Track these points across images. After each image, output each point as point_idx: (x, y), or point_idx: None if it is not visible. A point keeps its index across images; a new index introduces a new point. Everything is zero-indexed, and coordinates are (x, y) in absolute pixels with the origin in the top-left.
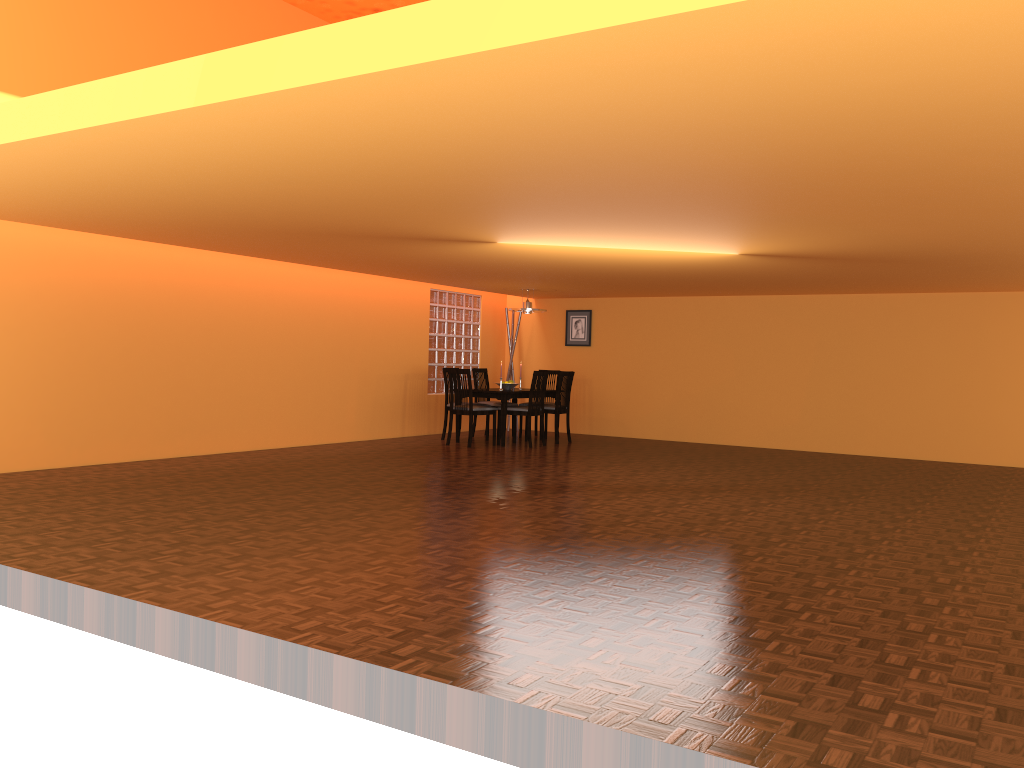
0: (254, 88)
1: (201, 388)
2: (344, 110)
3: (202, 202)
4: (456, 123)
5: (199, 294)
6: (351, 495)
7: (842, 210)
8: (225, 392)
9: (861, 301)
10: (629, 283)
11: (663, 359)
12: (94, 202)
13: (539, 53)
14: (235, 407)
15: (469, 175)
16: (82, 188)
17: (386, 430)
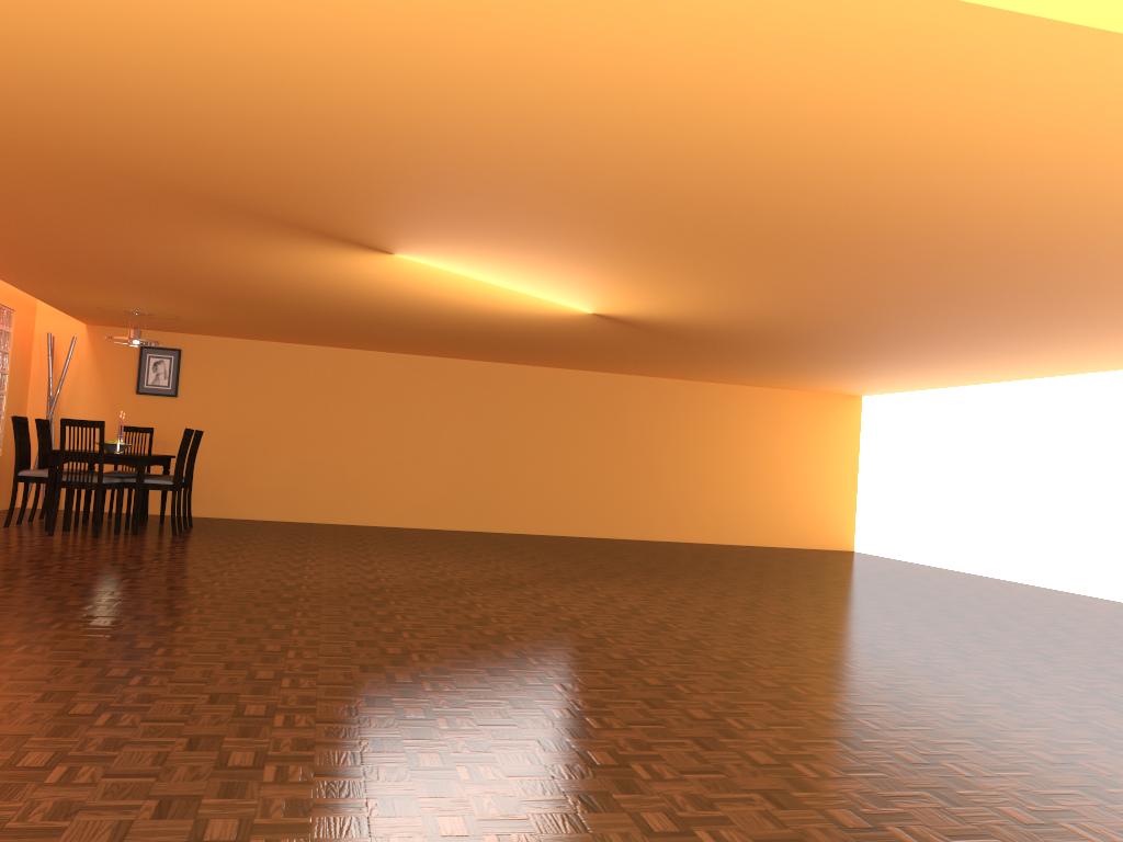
0: (1053, 9)
1: None
2: (1025, 76)
3: (210, 98)
4: (1027, 130)
5: None
6: (256, 623)
7: (863, 292)
8: None
9: (514, 372)
10: (320, 324)
11: (283, 420)
12: None
13: None
14: None
15: (760, 180)
16: None
17: None
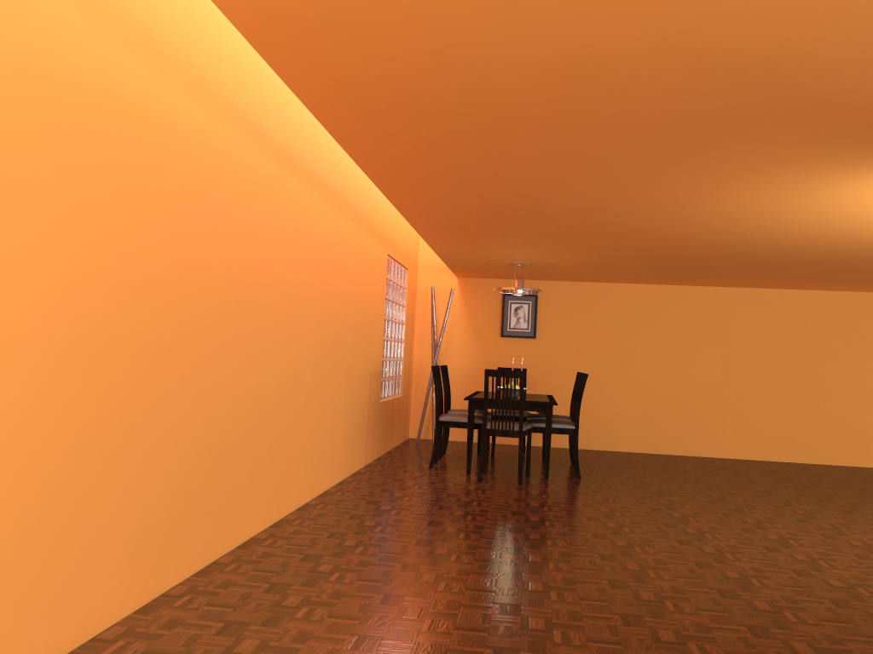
0: None
1: (227, 416)
2: None
3: None
4: None
5: (235, 221)
6: None
7: None
8: (250, 421)
9: (864, 300)
10: (702, 263)
11: (631, 356)
12: None
13: None
14: (257, 448)
15: None
16: None
17: (357, 458)
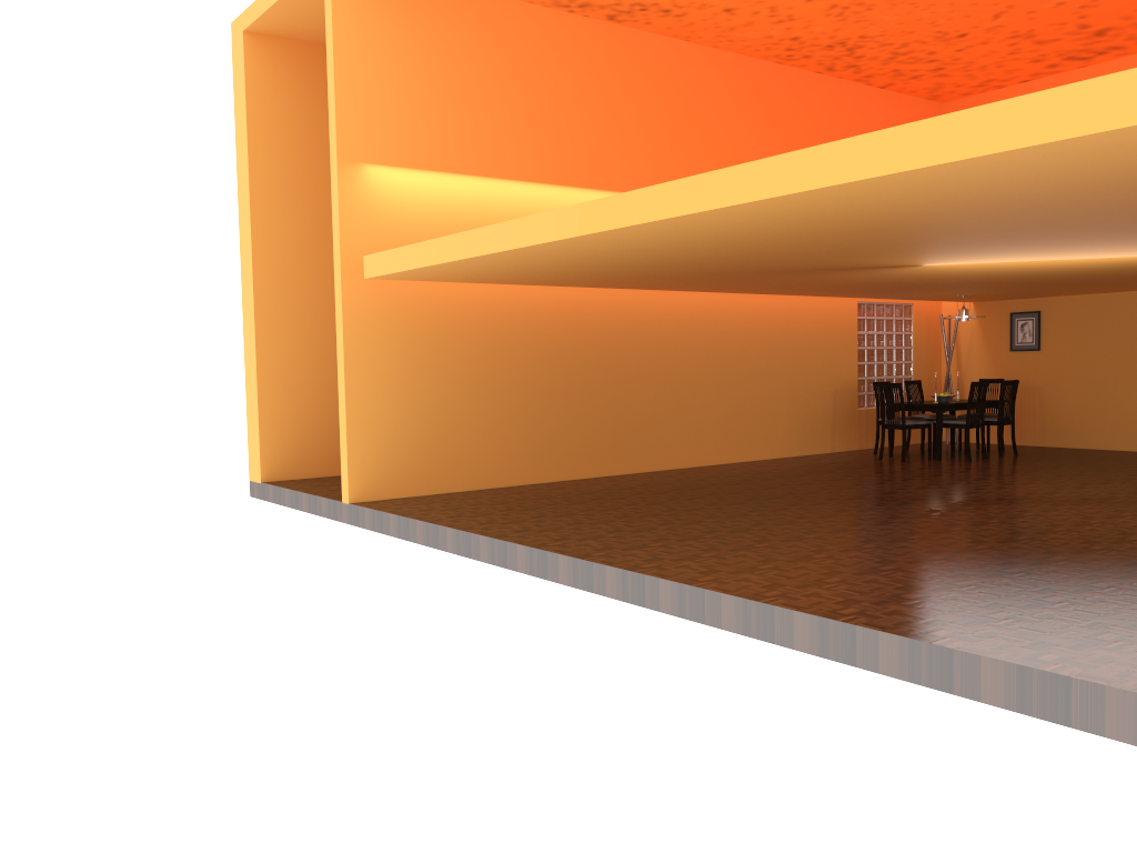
0: (720, 202)
1: (648, 412)
2: (785, 207)
3: (659, 262)
4: (874, 205)
5: (643, 328)
6: (790, 505)
7: None
8: (668, 415)
9: None
10: (1078, 283)
11: (1128, 361)
12: (575, 269)
13: (935, 170)
14: (676, 428)
15: (889, 229)
16: (571, 262)
17: (816, 446)
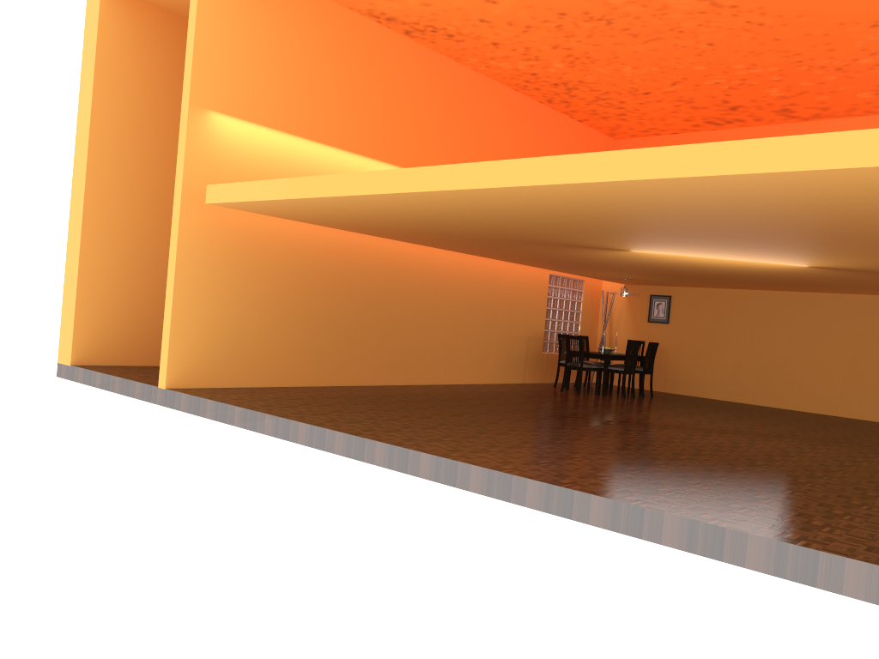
0: (558, 180)
1: (400, 338)
2: (602, 191)
3: (454, 222)
4: (663, 198)
5: (404, 273)
6: (524, 418)
7: None
8: (414, 342)
9: None
10: (709, 279)
11: (728, 337)
12: (384, 218)
13: (738, 177)
14: (419, 353)
15: (647, 219)
16: (389, 212)
17: (513, 377)
